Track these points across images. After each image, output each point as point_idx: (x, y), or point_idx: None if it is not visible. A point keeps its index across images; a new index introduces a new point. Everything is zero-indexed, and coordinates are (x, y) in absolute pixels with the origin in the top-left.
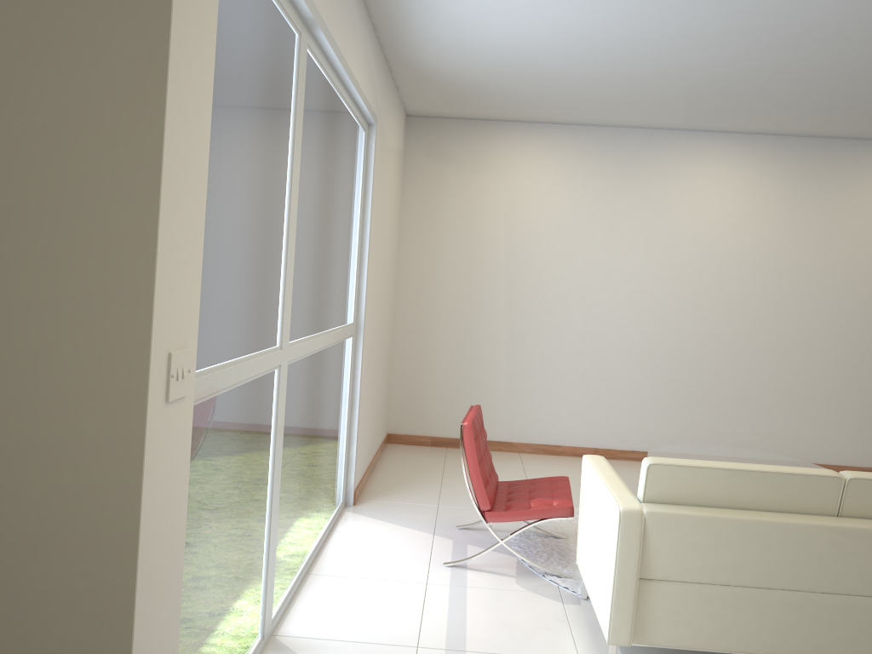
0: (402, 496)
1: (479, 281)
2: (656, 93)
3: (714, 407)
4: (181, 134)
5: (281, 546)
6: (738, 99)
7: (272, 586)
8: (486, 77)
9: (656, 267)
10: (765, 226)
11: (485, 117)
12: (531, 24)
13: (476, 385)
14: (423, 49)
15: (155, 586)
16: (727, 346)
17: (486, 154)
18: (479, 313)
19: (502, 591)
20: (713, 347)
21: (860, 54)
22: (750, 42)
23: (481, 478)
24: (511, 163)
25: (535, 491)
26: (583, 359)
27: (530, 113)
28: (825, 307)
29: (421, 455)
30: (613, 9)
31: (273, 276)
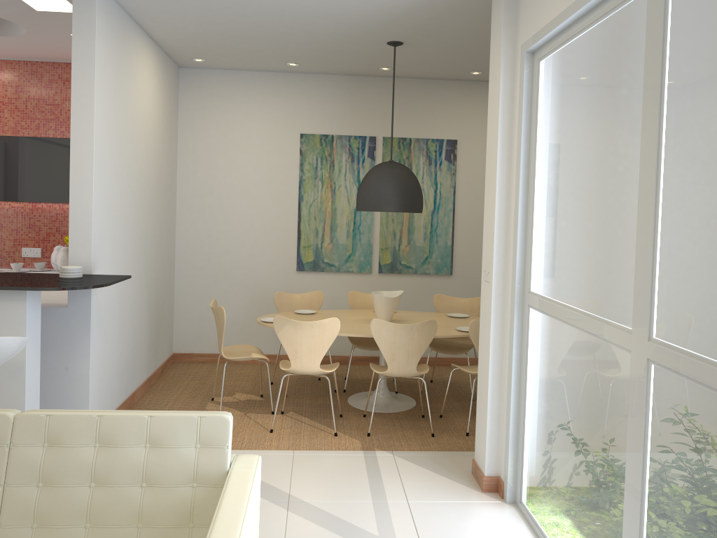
0: None
1: None
2: None
3: None
4: (488, 190)
5: None
6: None
7: None
8: None
9: None
10: None
11: None
12: None
13: None
14: None
15: (482, 341)
16: None
17: None
18: None
19: None
20: None
21: None
22: None
23: None
24: None
25: None
26: None
27: None
28: None
29: None
30: None
31: (617, 252)
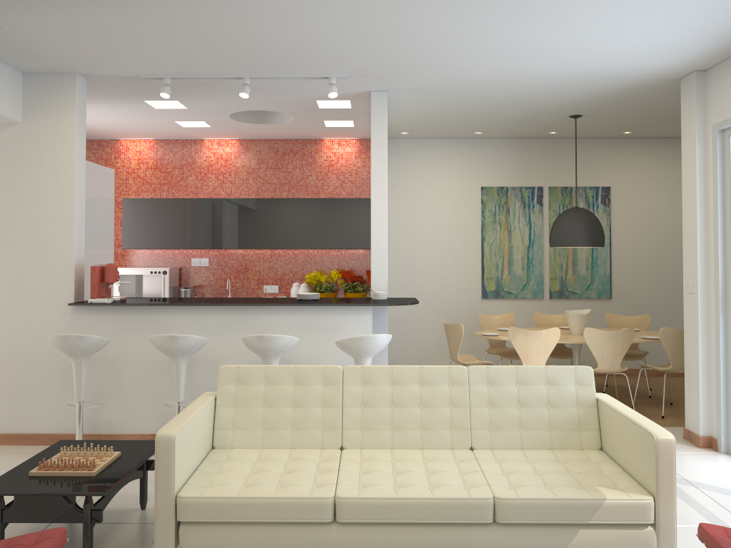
0: None
1: None
2: None
3: None
4: (687, 227)
5: None
6: None
7: None
8: None
9: None
10: None
11: None
12: None
13: None
14: None
15: (689, 337)
16: None
17: None
18: None
19: None
20: None
21: None
22: None
23: None
24: None
25: None
26: None
27: None
28: None
29: None
30: None
31: None
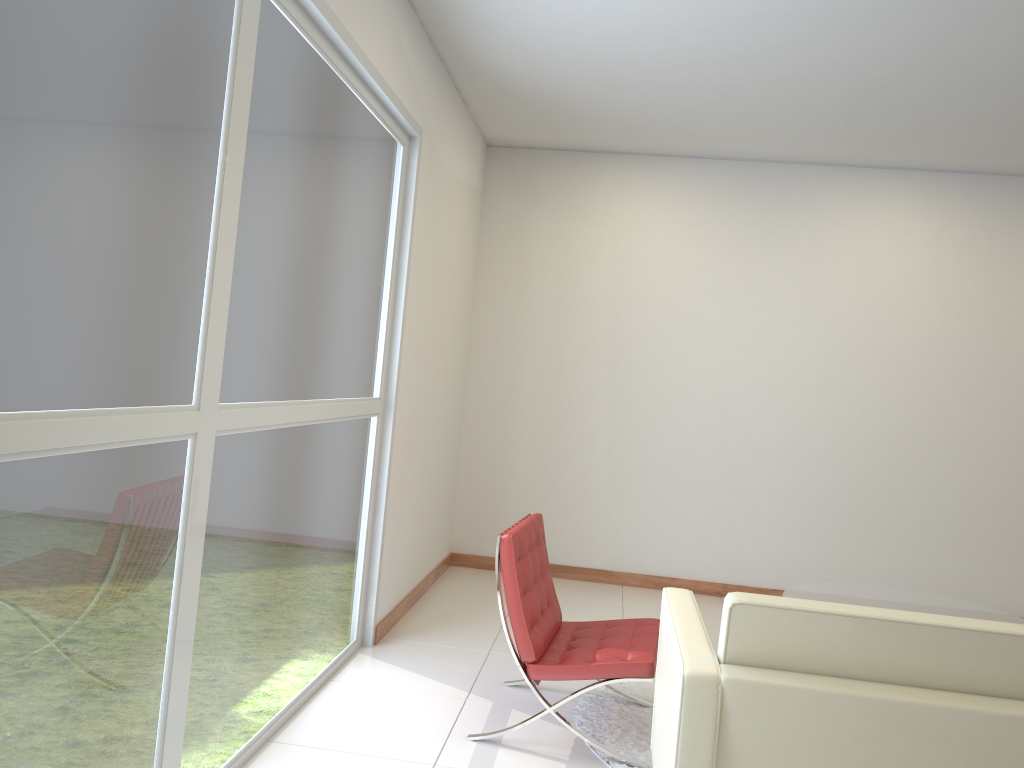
0: (444, 635)
1: (575, 357)
2: (802, 107)
3: (887, 534)
4: None
5: (204, 701)
6: (915, 116)
7: (175, 761)
8: (575, 84)
9: (808, 345)
10: (957, 293)
11: (587, 148)
12: None
13: (567, 493)
14: (485, 41)
15: None
16: (905, 452)
17: (587, 195)
18: (573, 399)
19: None
20: (885, 454)
21: None
22: (923, 20)
23: (524, 615)
24: (619, 207)
25: (607, 638)
26: (710, 464)
27: (642, 141)
28: None
29: (489, 582)
30: None
31: (179, 300)
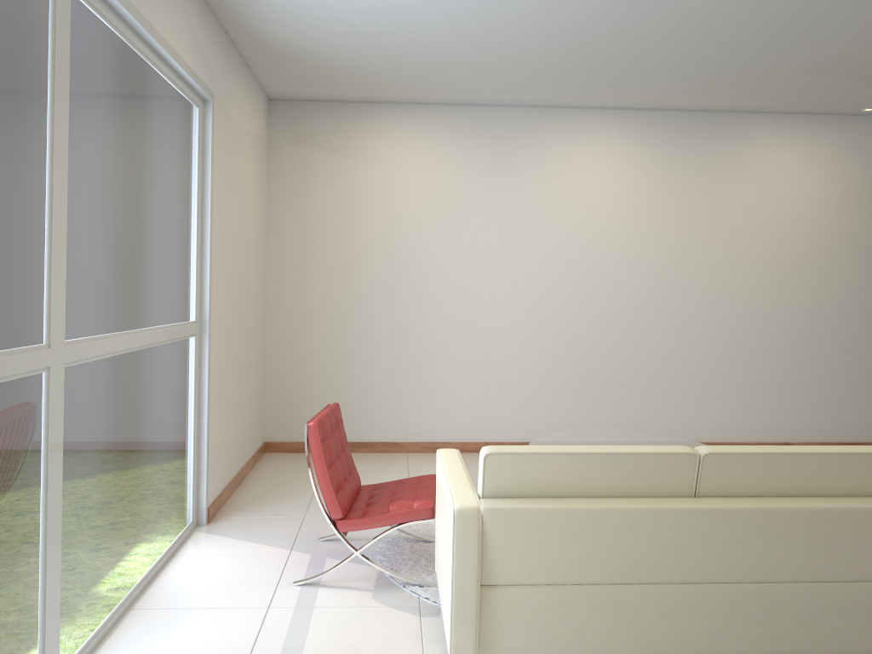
0: (266, 509)
1: (356, 273)
2: (522, 64)
3: (605, 391)
4: None
5: (73, 582)
6: (607, 69)
7: (55, 632)
8: (340, 49)
9: (539, 250)
10: (645, 203)
11: (354, 99)
12: None
13: (358, 384)
14: (262, 17)
15: None
16: (614, 327)
17: (357, 138)
18: (357, 308)
19: (354, 609)
20: (600, 330)
21: (717, 12)
22: None
23: (331, 483)
24: (383, 147)
25: (397, 493)
26: (469, 350)
27: (398, 93)
28: (709, 283)
29: (299, 462)
30: None
31: (25, 259)
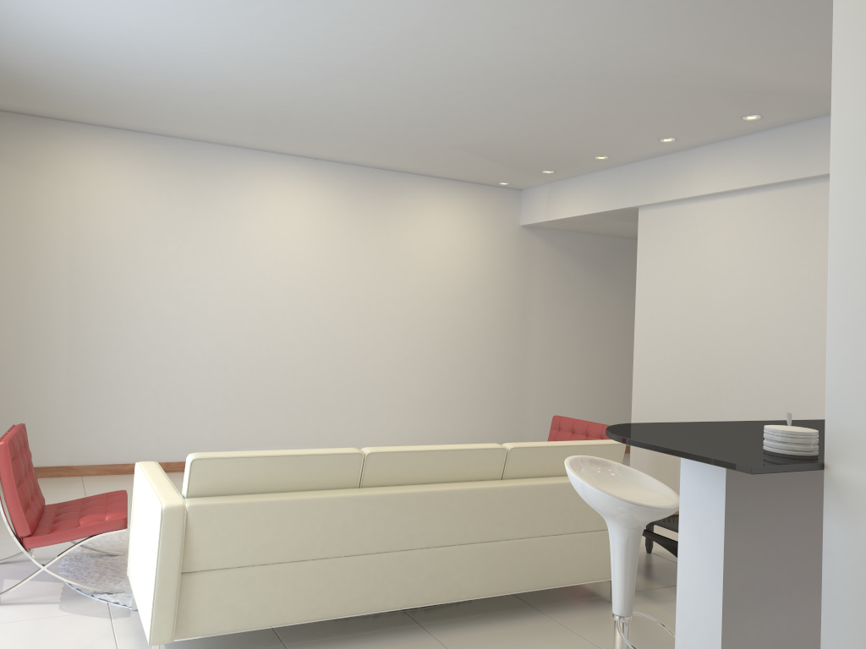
0: None
1: (36, 292)
2: (226, 110)
3: (284, 411)
4: None
5: None
6: (302, 125)
7: None
8: (42, 70)
9: (230, 280)
10: (328, 243)
11: (46, 115)
12: (89, 21)
13: (30, 406)
14: None
15: None
16: (296, 353)
17: (46, 154)
18: (35, 327)
19: (42, 620)
20: (283, 355)
21: (395, 98)
22: (306, 74)
23: (20, 501)
24: (76, 167)
25: (87, 509)
26: (155, 372)
27: (97, 116)
28: (378, 316)
29: None
30: (175, 21)
31: None
